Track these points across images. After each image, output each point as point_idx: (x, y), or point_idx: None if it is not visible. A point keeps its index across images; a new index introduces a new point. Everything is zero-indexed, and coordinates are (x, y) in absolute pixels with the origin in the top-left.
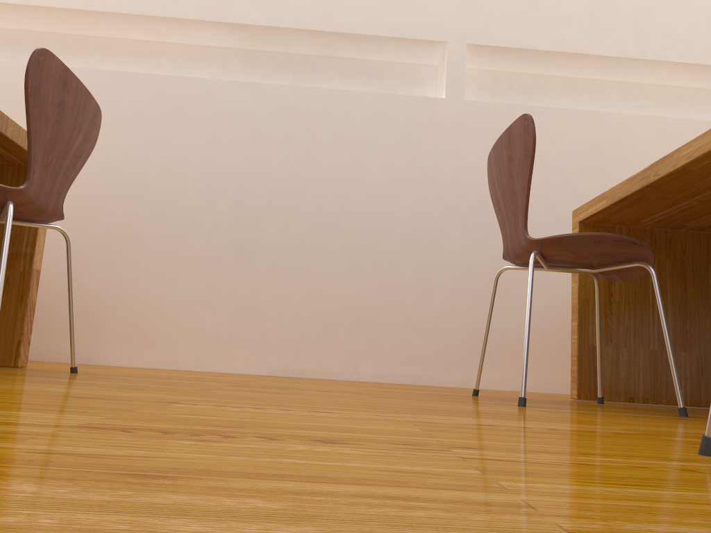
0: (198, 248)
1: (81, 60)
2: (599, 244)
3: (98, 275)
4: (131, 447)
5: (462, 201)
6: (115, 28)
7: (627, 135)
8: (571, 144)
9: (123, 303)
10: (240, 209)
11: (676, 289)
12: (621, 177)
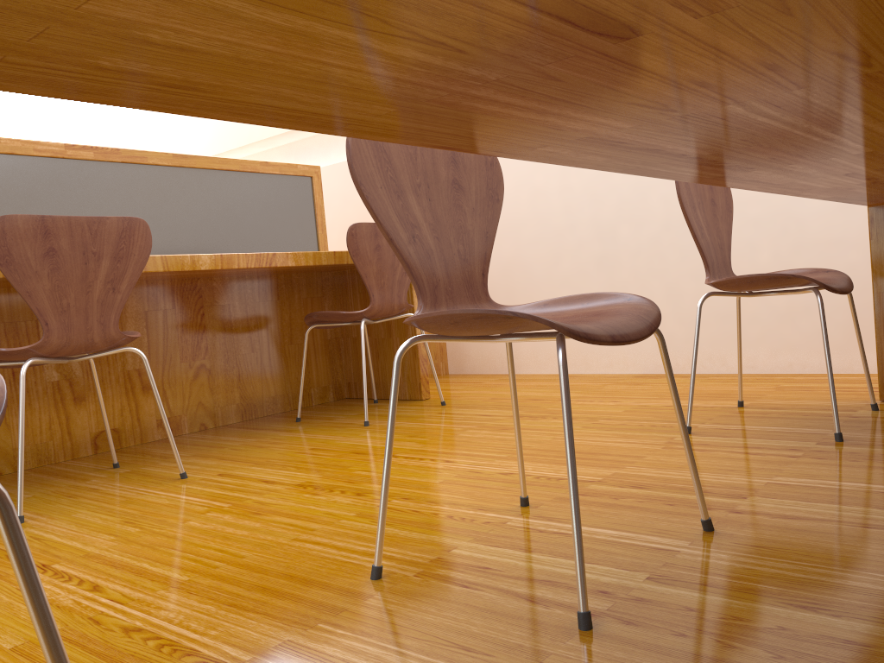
0: (569, 267)
1: None
2: (754, 283)
3: (503, 302)
4: (283, 499)
5: None
6: None
7: None
8: None
9: None
10: (596, 224)
11: None
12: None
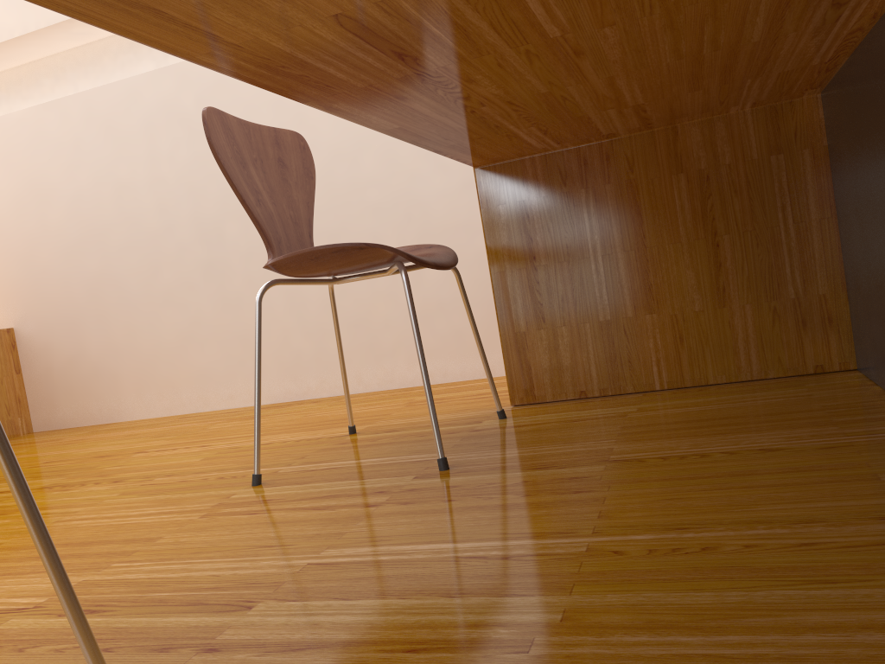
0: (171, 279)
1: (35, 93)
2: (321, 260)
3: (94, 331)
4: None
5: None
6: (45, 46)
7: None
8: None
9: (124, 355)
10: (199, 223)
11: (627, 226)
12: None
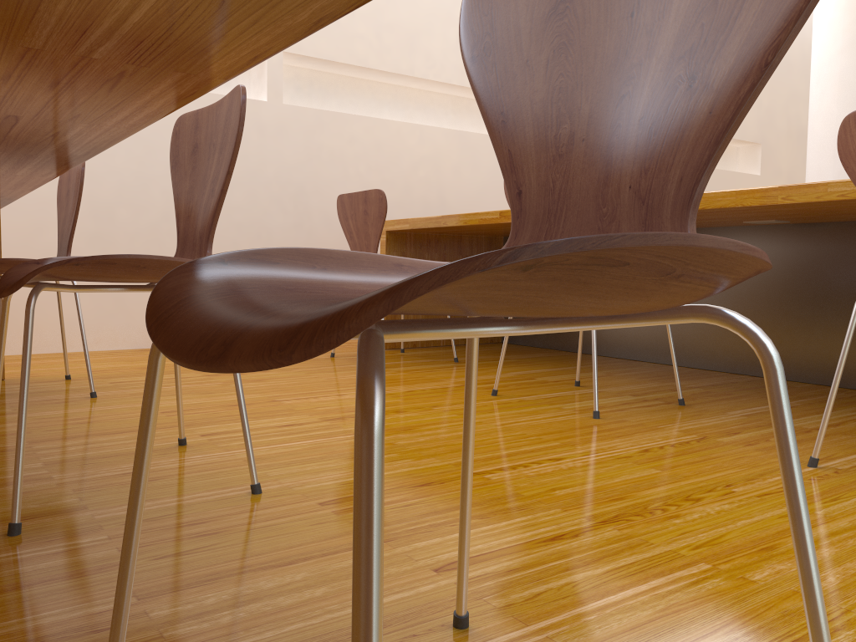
0: (55, 240)
1: None
2: None
3: None
4: None
5: (284, 193)
6: None
7: (400, 139)
8: (363, 145)
9: None
10: (92, 202)
11: None
12: (396, 173)
